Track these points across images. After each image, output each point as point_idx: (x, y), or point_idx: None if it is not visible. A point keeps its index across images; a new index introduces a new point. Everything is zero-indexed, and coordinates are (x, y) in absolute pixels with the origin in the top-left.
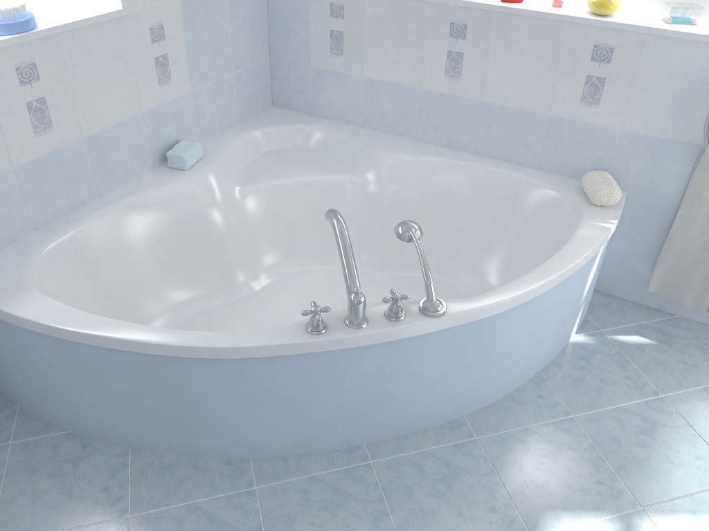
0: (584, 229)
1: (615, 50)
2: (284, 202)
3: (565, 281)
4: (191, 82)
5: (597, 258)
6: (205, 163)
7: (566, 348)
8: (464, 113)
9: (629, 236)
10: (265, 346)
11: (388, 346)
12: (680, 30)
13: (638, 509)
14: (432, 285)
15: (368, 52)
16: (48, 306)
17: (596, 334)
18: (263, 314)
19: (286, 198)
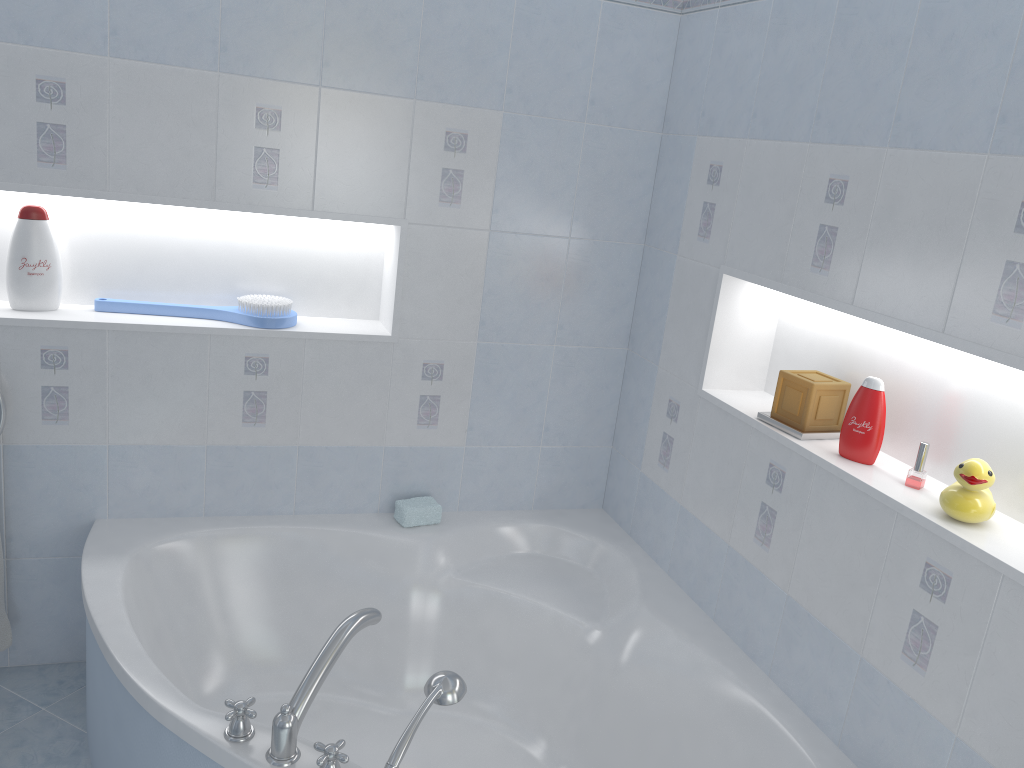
0: None
1: (952, 582)
2: (499, 620)
3: None
4: (467, 436)
5: None
6: (432, 529)
7: None
8: (767, 604)
9: None
10: (174, 716)
11: None
12: None
13: None
14: (391, 766)
15: (689, 473)
16: (108, 576)
17: None
18: (375, 742)
19: (503, 615)
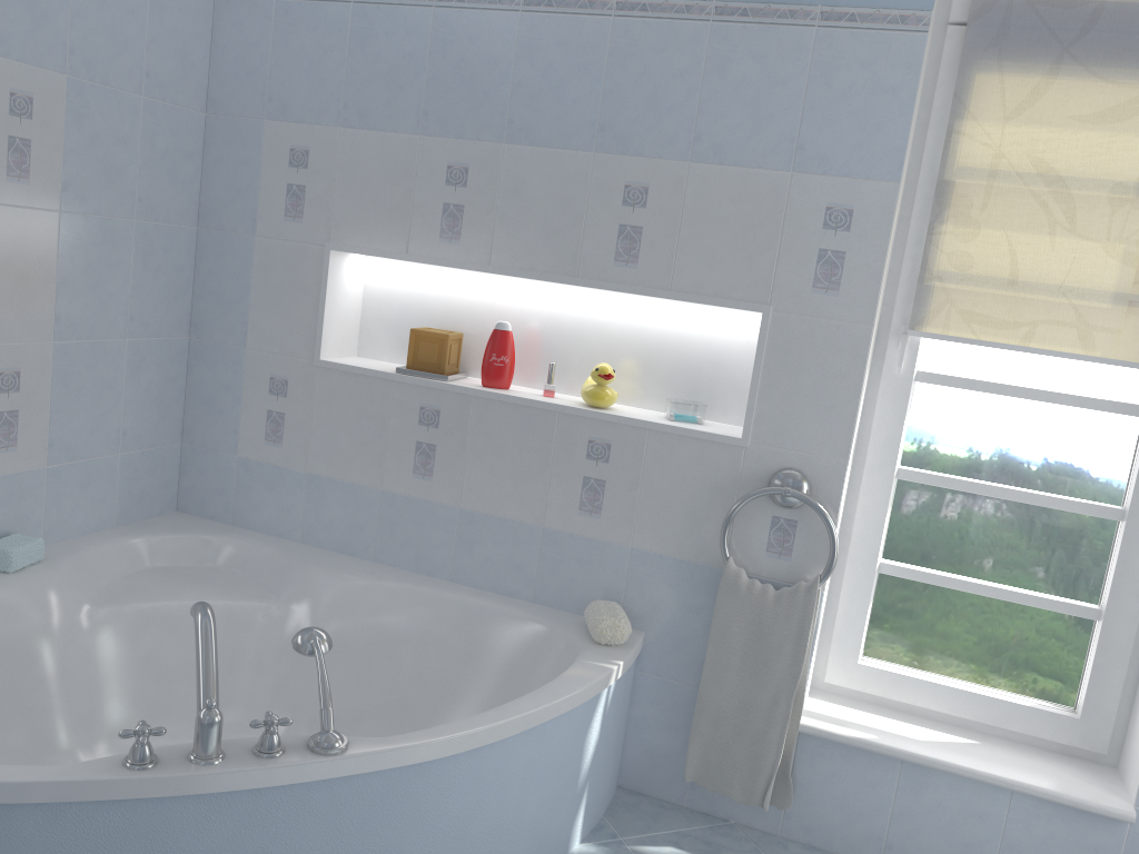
0: (575, 667)
1: (612, 447)
2: (162, 635)
3: (540, 731)
4: (49, 454)
5: (596, 713)
6: (44, 567)
7: None
8: (438, 524)
9: (656, 697)
10: (50, 781)
11: (253, 800)
12: (680, 426)
13: None
14: (330, 709)
15: (315, 440)
16: None
17: (611, 844)
18: None
19: (165, 629)
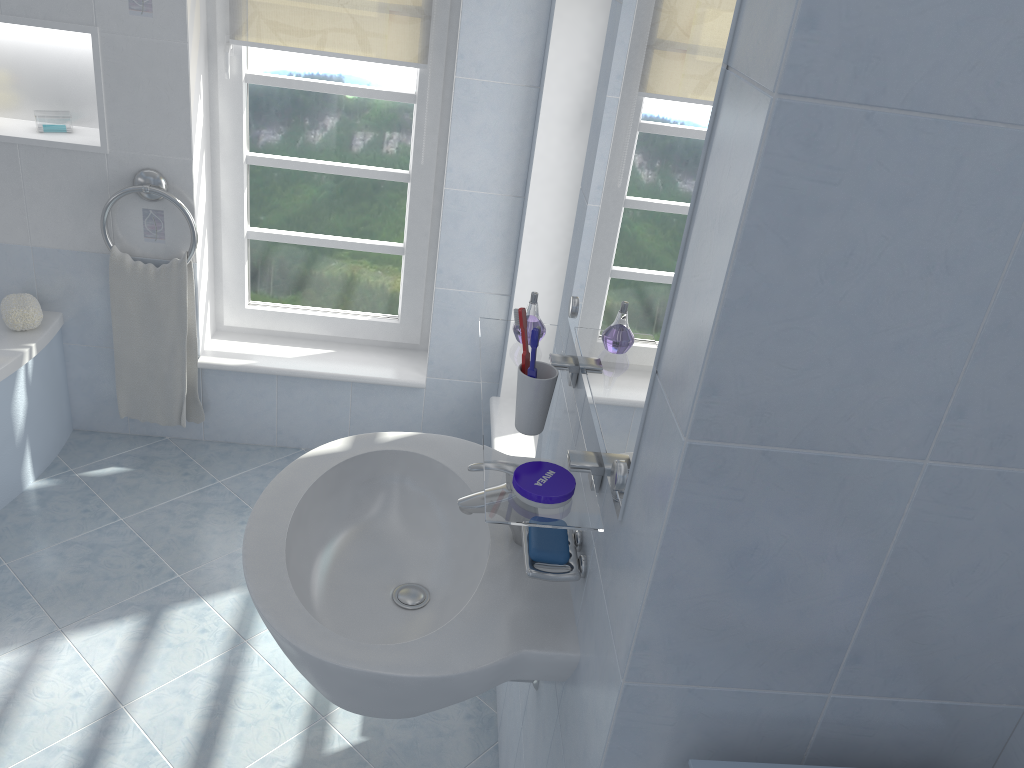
0: None
1: None
2: None
3: None
4: None
5: (18, 388)
6: None
7: (19, 497)
8: None
9: (86, 360)
10: None
11: None
12: (46, 139)
13: (56, 631)
14: None
15: None
16: None
17: (63, 475)
18: None
19: None
